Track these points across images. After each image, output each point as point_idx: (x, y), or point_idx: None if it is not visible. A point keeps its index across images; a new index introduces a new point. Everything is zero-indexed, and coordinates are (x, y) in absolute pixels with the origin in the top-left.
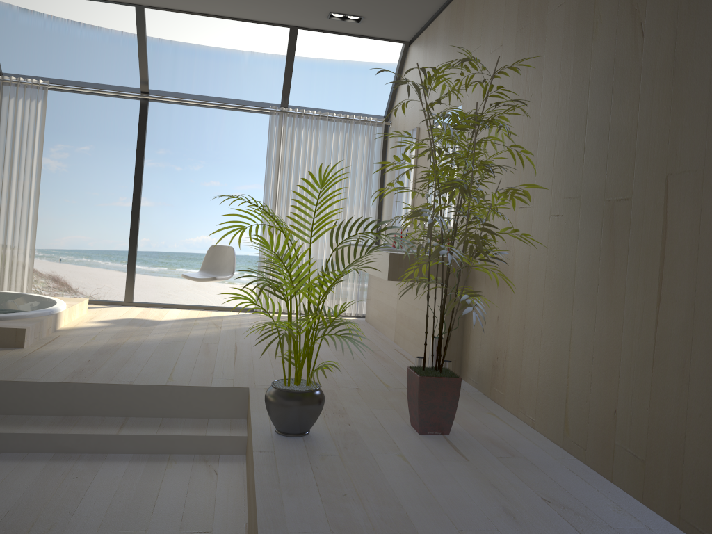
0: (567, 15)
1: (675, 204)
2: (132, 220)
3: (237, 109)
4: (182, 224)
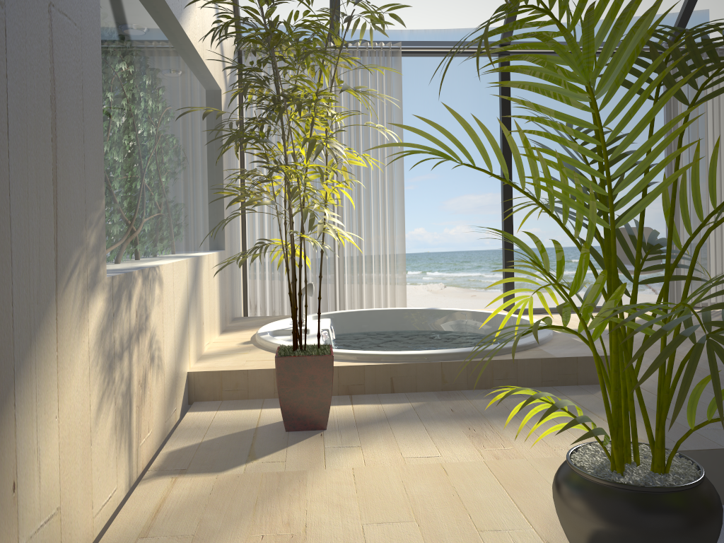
0: None
1: None
2: (505, 206)
3: None
4: None
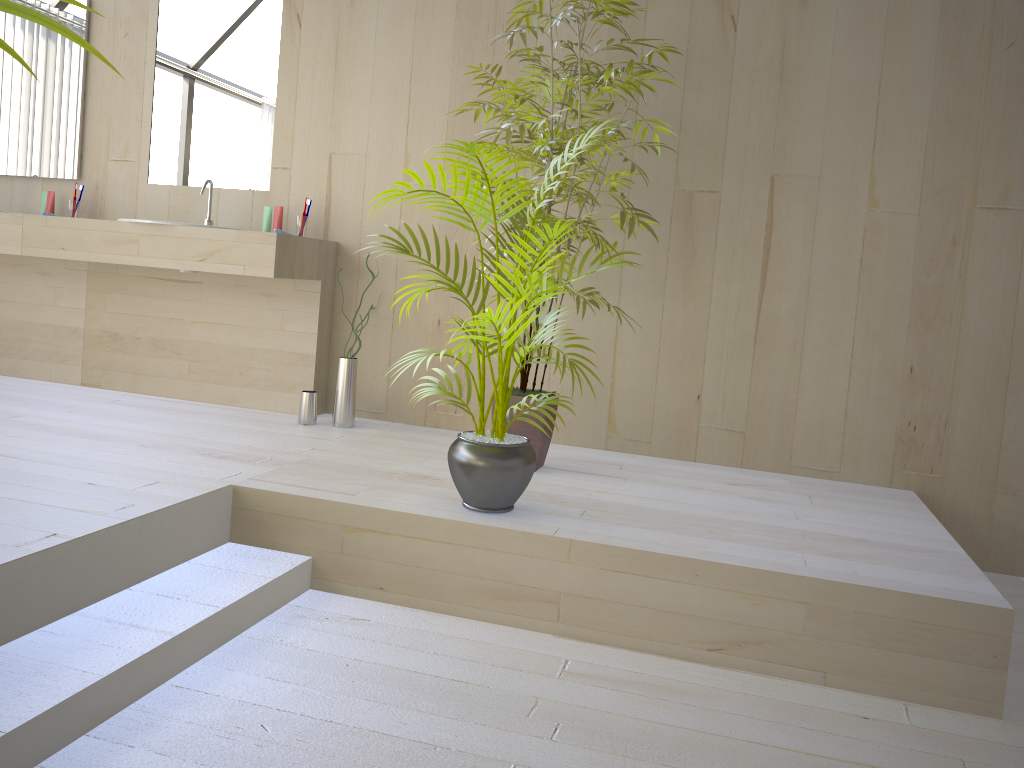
0: None
1: (783, 202)
2: None
3: None
4: None
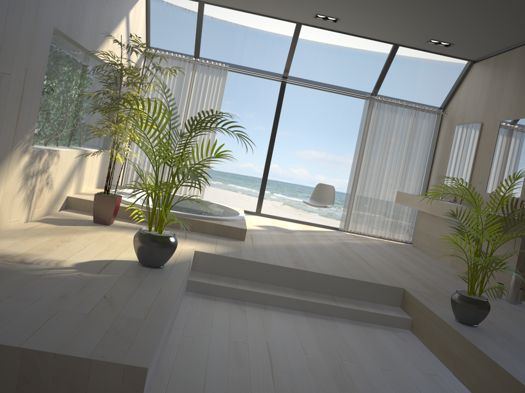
0: None
1: None
2: (267, 160)
3: (342, 94)
4: (236, 153)
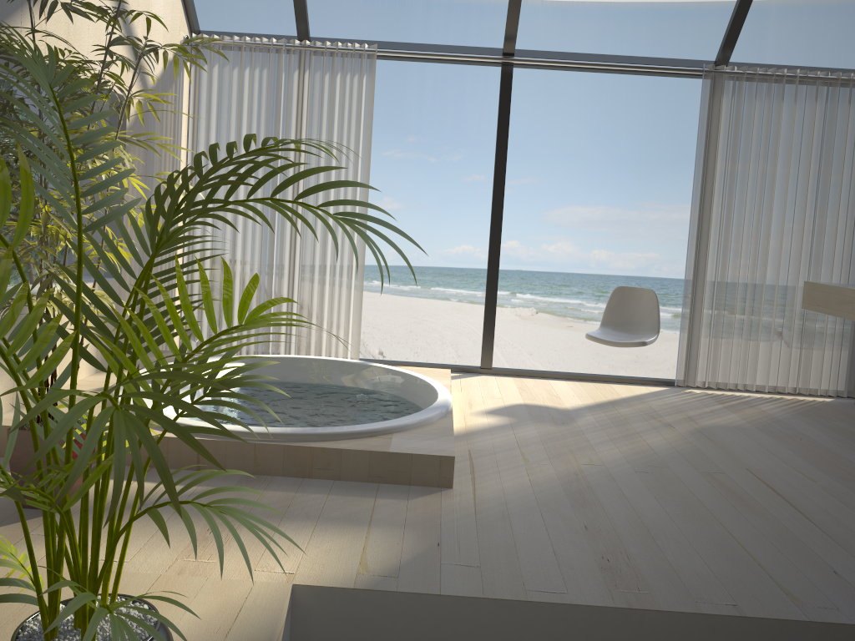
0: None
1: None
2: (491, 247)
3: (647, 72)
4: (438, 231)
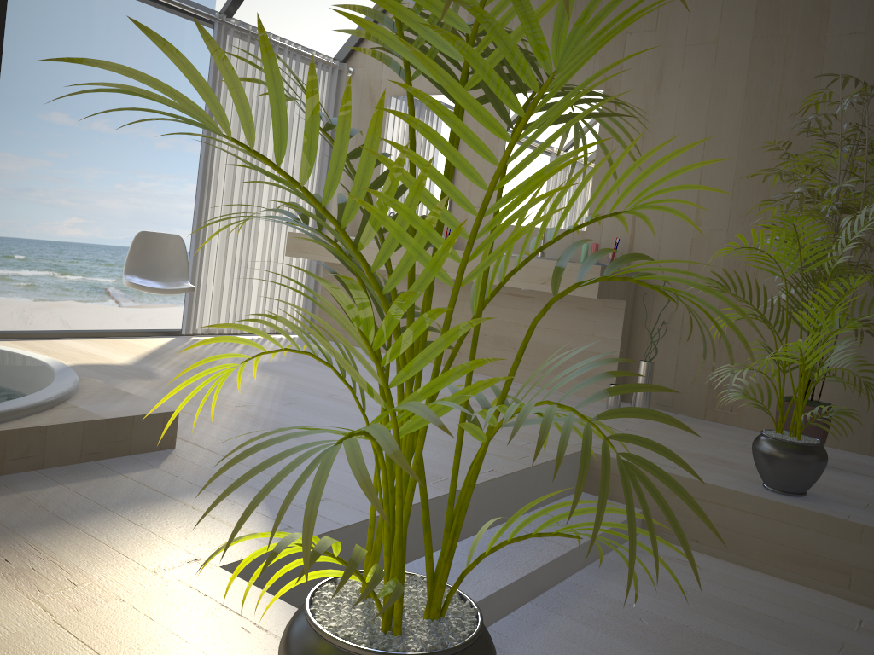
0: (868, 47)
1: None
2: None
3: (162, 5)
4: None
